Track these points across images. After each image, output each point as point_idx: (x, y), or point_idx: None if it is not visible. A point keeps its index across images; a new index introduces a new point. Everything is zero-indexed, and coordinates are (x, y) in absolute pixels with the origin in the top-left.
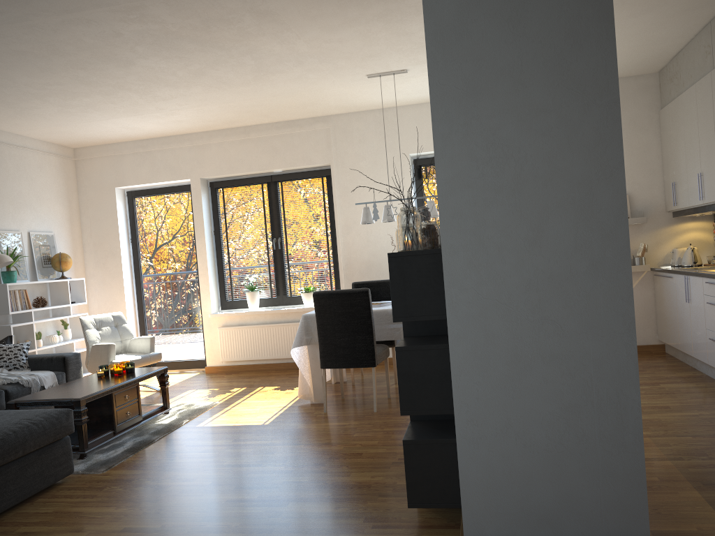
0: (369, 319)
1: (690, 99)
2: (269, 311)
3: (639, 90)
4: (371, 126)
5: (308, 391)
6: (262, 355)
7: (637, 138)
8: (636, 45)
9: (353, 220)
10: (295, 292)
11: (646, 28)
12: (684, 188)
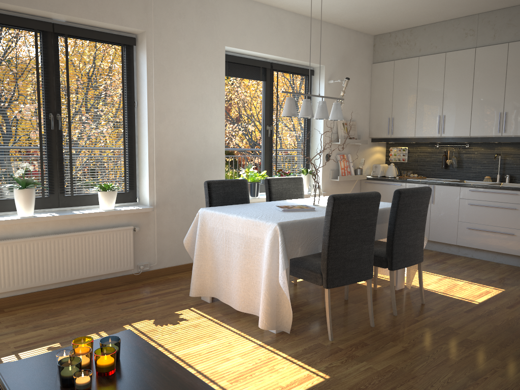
0: (374, 226)
1: (433, 62)
2: (60, 216)
3: (365, 44)
4: (192, 2)
5: (276, 319)
6: (43, 279)
7: (361, 80)
8: (429, 12)
9: (167, 106)
10: (75, 190)
11: (464, 3)
12: (409, 123)
